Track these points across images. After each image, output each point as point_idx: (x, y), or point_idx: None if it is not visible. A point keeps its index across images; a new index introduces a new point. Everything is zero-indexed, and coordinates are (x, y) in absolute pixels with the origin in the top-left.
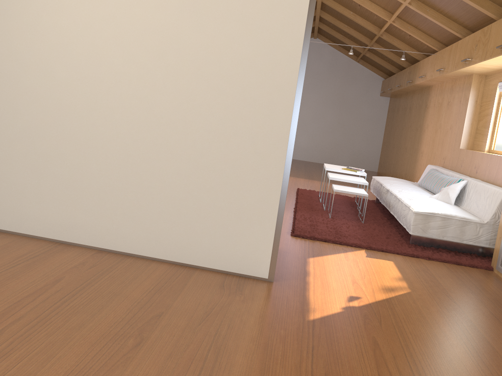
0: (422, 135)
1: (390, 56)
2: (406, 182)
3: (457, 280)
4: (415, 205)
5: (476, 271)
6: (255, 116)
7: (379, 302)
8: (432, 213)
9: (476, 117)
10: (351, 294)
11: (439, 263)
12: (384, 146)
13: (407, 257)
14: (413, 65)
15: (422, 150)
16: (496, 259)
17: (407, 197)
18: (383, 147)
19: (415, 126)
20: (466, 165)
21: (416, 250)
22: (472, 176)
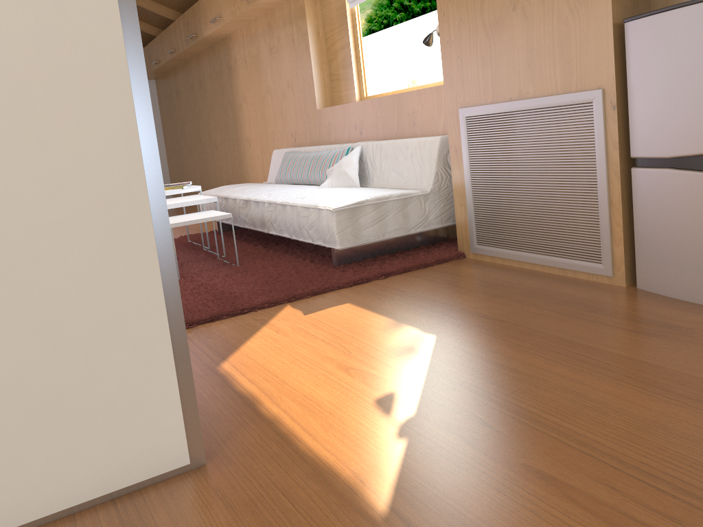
0: (240, 114)
1: (145, 3)
2: (258, 184)
3: (454, 288)
4: (322, 201)
5: (452, 266)
6: (3, 27)
7: (429, 384)
8: (359, 203)
9: (325, 57)
10: (372, 396)
11: (403, 276)
12: (171, 156)
13: (356, 287)
14: (190, 10)
15: (247, 136)
16: (465, 238)
17: (293, 197)
18: (170, 157)
19: (221, 106)
20: (339, 129)
21: (356, 272)
22: (355, 142)
